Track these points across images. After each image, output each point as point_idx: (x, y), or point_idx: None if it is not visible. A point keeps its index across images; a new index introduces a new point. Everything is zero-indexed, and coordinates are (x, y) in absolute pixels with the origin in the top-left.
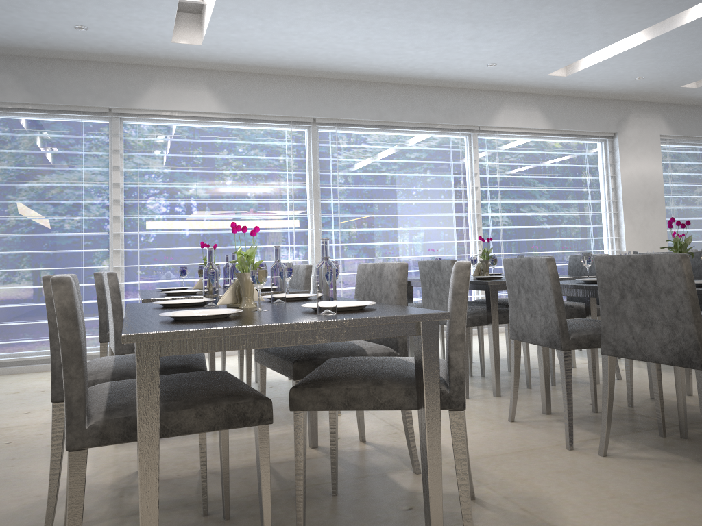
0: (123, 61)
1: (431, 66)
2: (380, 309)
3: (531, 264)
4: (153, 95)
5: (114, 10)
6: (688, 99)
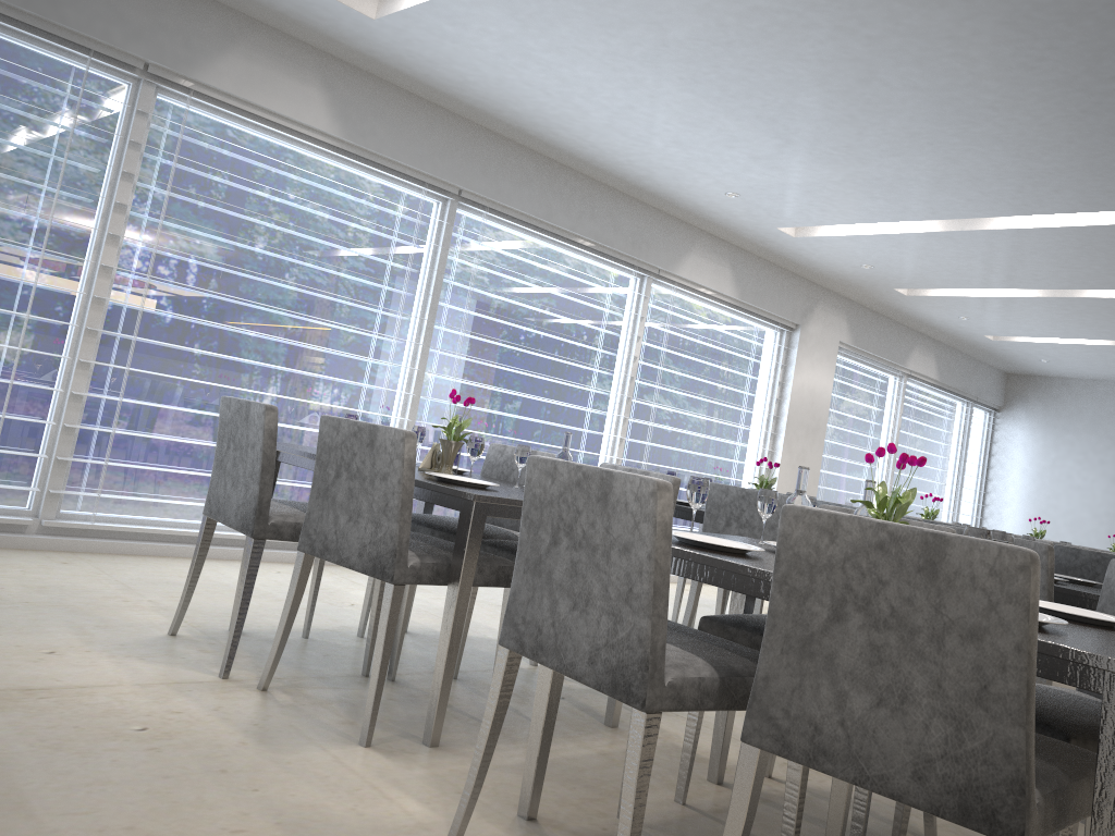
0: None
1: (658, 168)
2: None
3: None
4: (230, 66)
5: None
6: (881, 304)
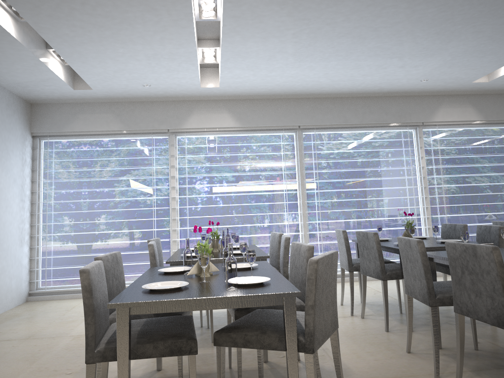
0: (175, 99)
1: (378, 84)
2: (269, 285)
3: (410, 243)
4: (193, 119)
5: (163, 75)
6: None
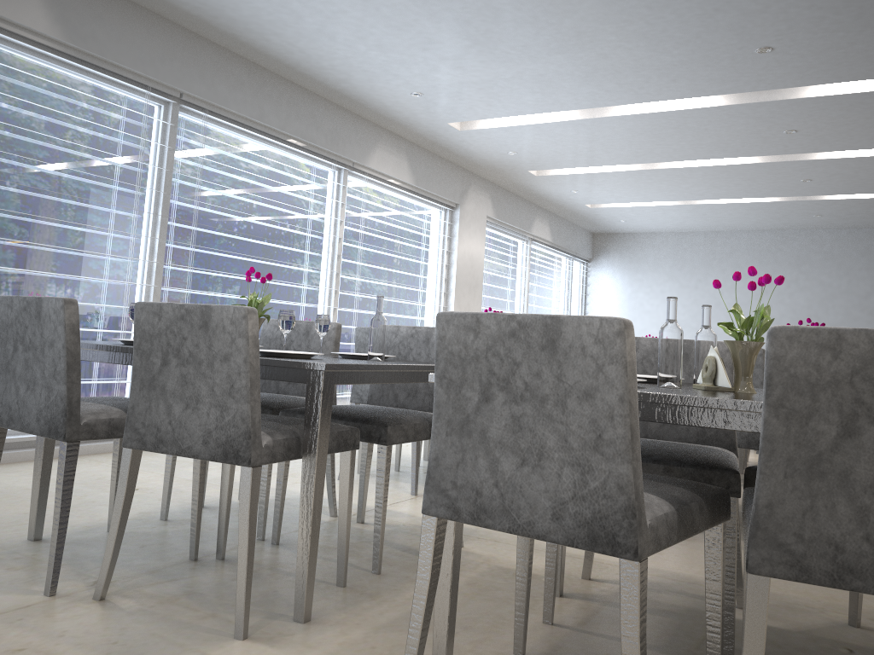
0: None
1: (356, 72)
2: None
3: None
4: None
5: None
6: (514, 185)
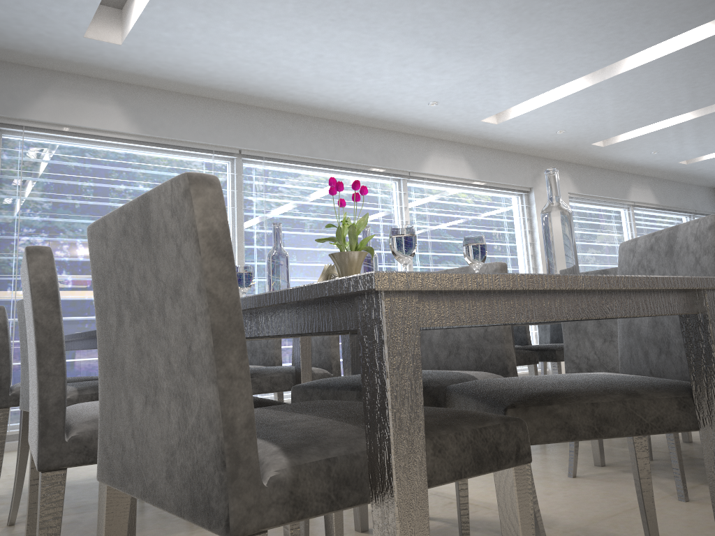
0: (9, 59)
1: (373, 99)
2: None
3: None
4: (46, 104)
5: None
6: (591, 159)
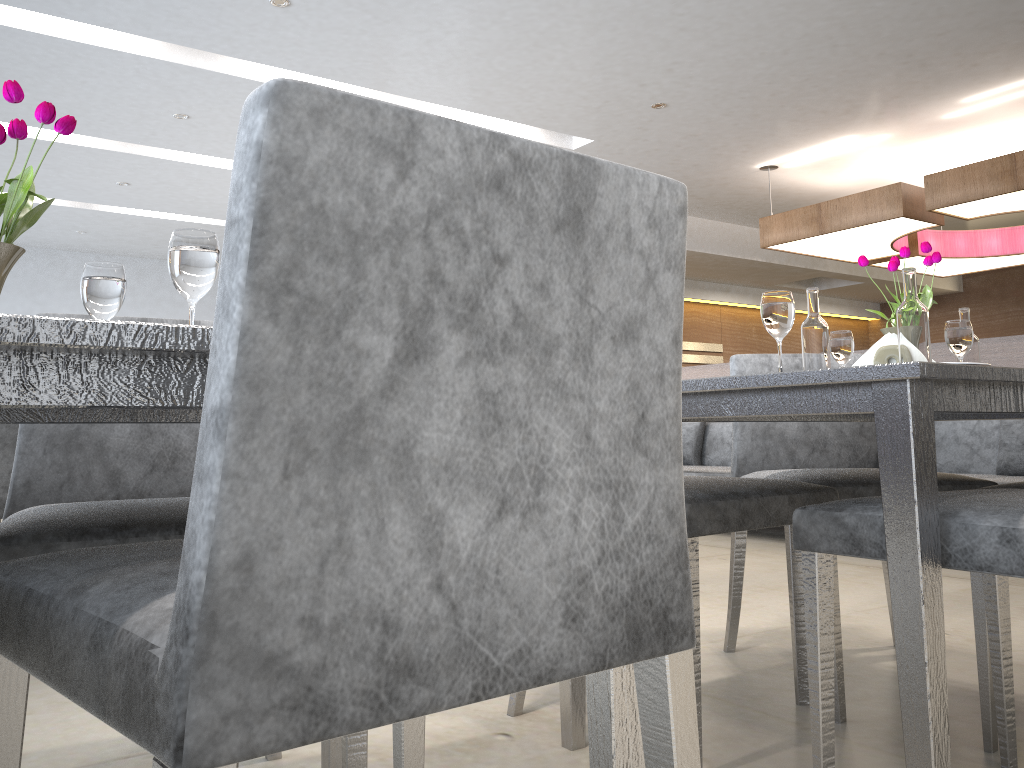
0: None
1: None
2: None
3: None
4: None
5: None
6: None
